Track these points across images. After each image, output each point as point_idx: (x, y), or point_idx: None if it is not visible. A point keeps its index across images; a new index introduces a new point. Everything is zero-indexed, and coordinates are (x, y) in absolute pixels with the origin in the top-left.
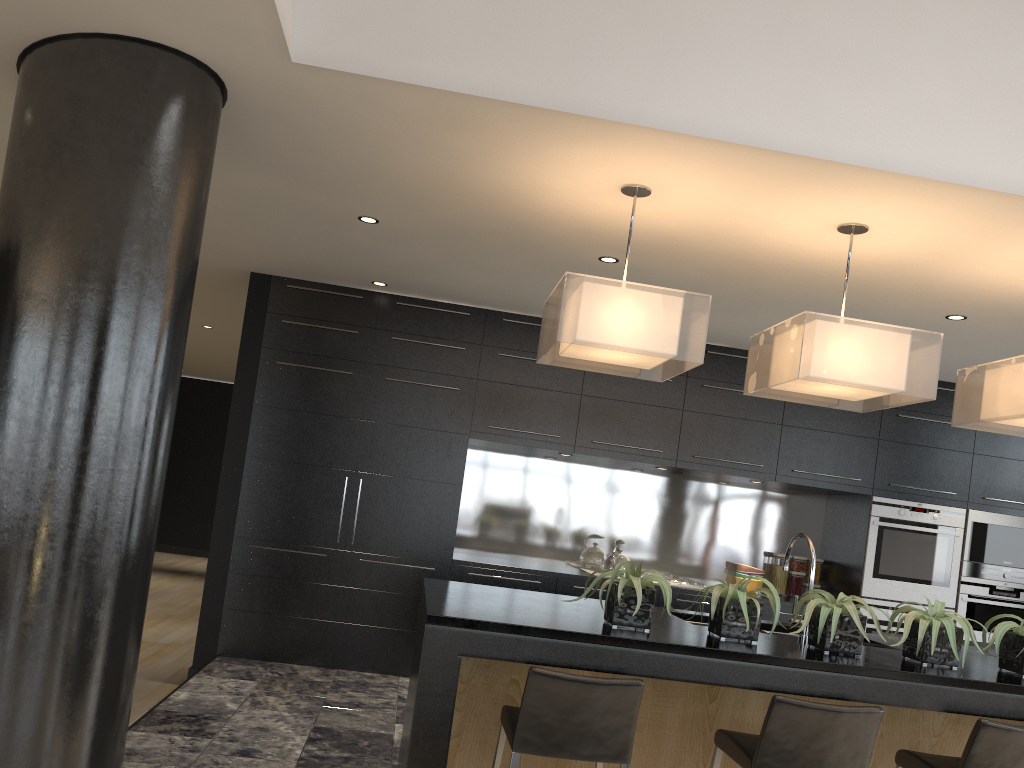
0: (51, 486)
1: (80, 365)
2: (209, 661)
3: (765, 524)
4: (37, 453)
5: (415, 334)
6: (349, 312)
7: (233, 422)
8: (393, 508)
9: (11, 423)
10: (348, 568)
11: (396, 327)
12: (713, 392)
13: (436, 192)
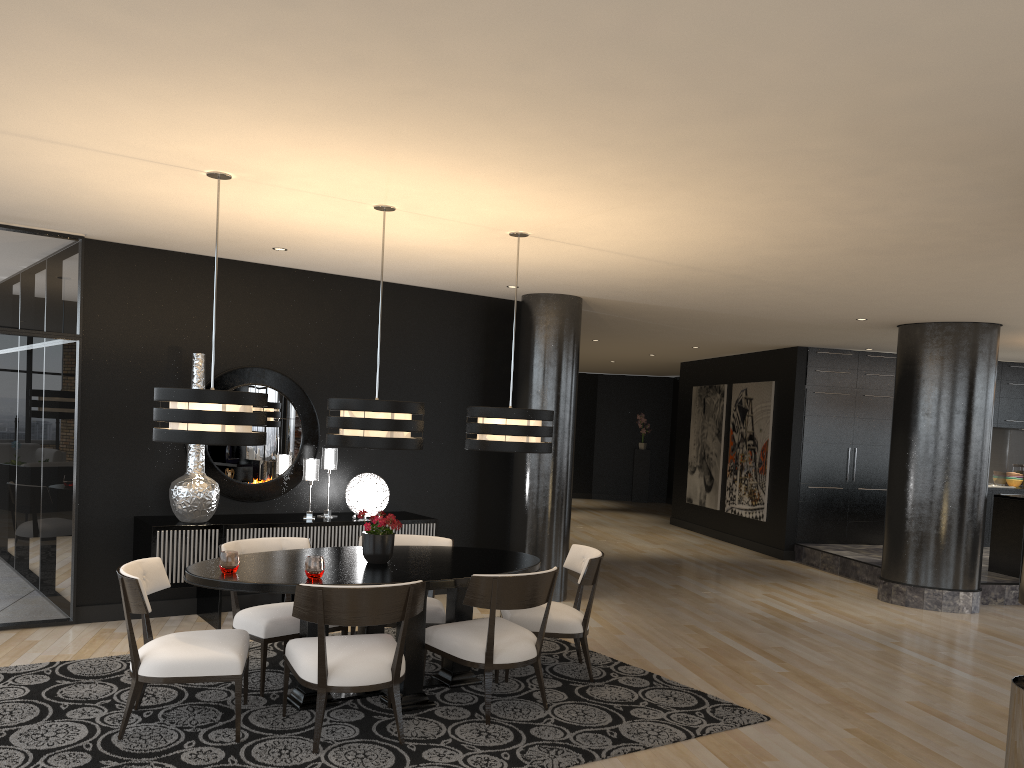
0: (975, 475)
1: (981, 434)
2: (803, 545)
3: (1017, 449)
4: (969, 465)
5: (875, 371)
6: (844, 362)
7: (794, 425)
8: (870, 461)
9: (957, 455)
10: (851, 493)
11: (866, 368)
12: (1012, 386)
13: (1004, 338)
